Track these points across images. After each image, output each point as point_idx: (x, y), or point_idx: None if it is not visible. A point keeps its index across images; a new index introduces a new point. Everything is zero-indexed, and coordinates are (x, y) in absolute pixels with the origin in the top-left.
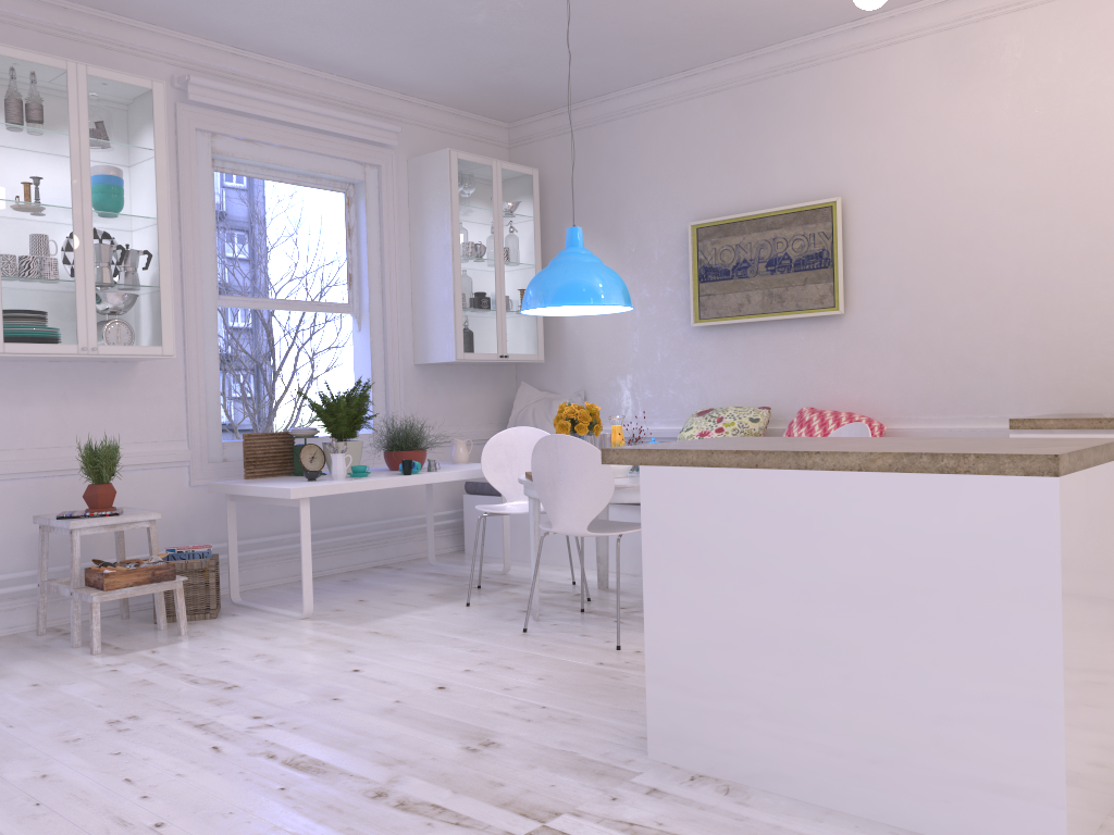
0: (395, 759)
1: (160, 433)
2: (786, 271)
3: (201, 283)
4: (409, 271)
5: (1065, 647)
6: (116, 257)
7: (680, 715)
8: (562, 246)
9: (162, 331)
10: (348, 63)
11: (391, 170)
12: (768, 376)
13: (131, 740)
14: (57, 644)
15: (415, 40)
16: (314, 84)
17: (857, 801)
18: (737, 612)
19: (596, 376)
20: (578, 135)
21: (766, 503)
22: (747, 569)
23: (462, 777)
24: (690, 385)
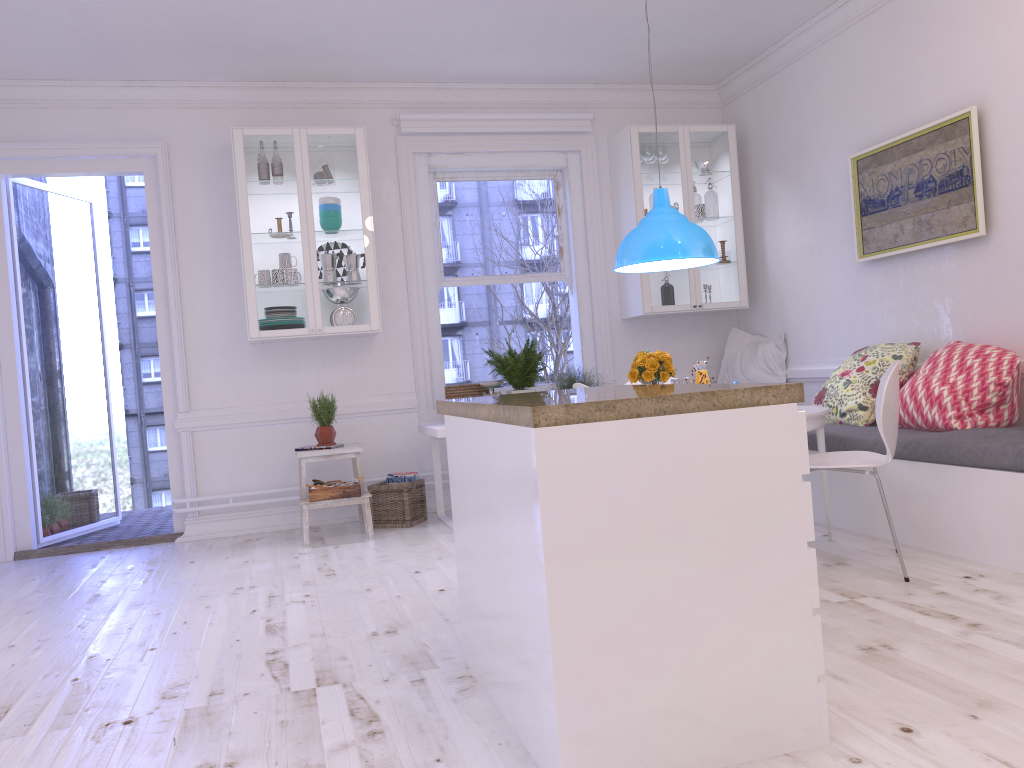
0: (323, 633)
1: (394, 387)
2: (930, 195)
3: (424, 271)
4: (613, 237)
5: (555, 588)
6: (333, 262)
7: (467, 625)
8: (762, 194)
9: (370, 312)
10: (528, 73)
11: (590, 152)
12: (926, 309)
13: (226, 600)
14: (300, 537)
15: (558, 44)
16: (512, 95)
17: (509, 712)
18: (472, 540)
19: (792, 318)
20: (767, 84)
21: (471, 448)
22: (471, 504)
23: (334, 650)
24: (863, 322)
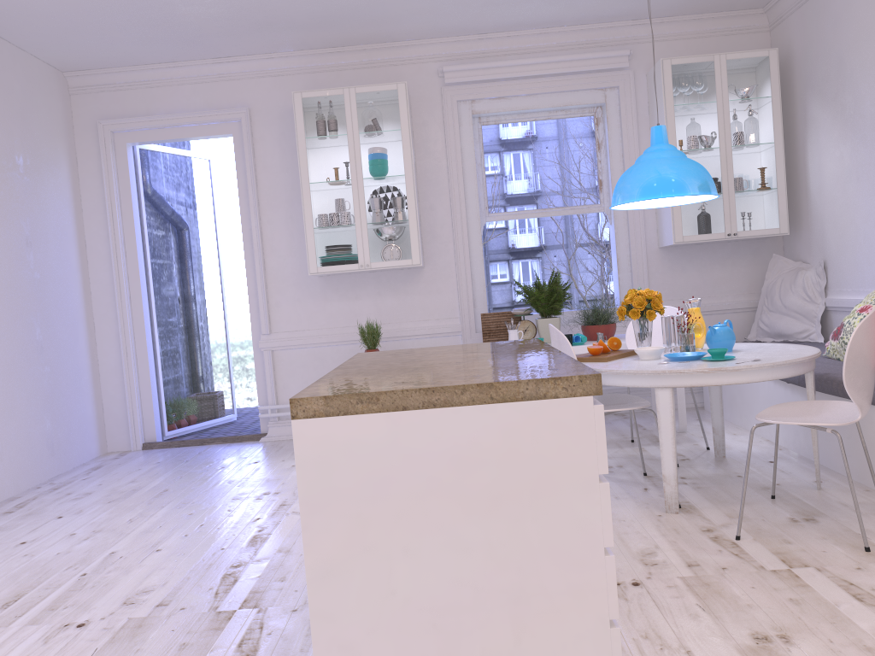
0: (289, 549)
1: (440, 313)
2: None
3: (468, 208)
4: None
5: (315, 580)
6: (379, 205)
7: None
8: (805, 118)
9: (411, 249)
10: (561, 16)
11: (628, 87)
12: None
13: (247, 505)
14: None
15: None
16: (551, 38)
17: None
18: None
19: (832, 245)
20: (810, 3)
21: None
22: None
23: (281, 570)
24: None
